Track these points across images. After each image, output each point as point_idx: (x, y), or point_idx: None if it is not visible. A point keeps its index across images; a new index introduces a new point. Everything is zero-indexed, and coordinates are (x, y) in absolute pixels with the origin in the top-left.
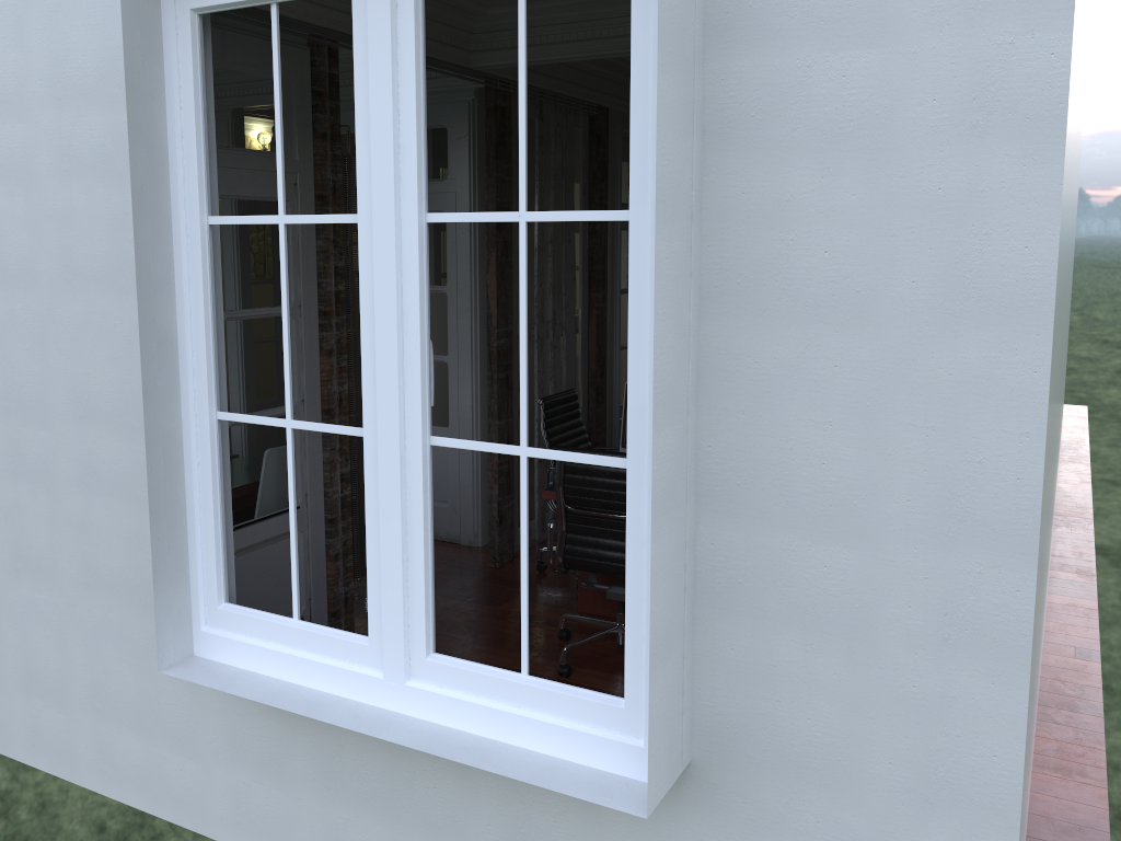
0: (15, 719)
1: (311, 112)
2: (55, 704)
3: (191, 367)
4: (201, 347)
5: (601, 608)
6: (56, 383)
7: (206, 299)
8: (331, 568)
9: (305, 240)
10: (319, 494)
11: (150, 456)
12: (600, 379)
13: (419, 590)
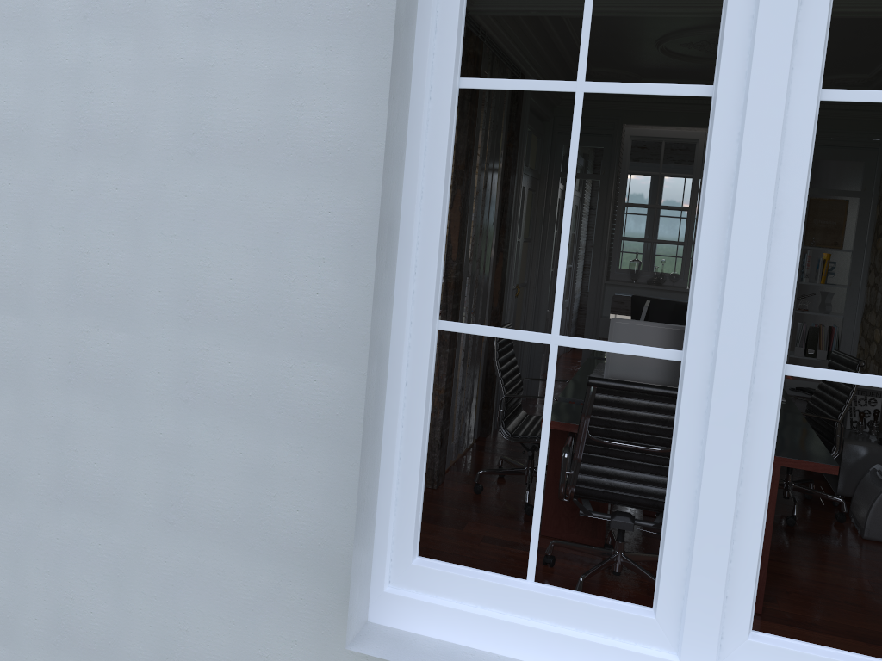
0: None
1: None
2: None
3: (413, 263)
4: (433, 239)
5: (566, 532)
6: (154, 276)
7: (446, 180)
8: None
9: None
10: None
11: (369, 371)
12: (499, 316)
13: (750, 554)
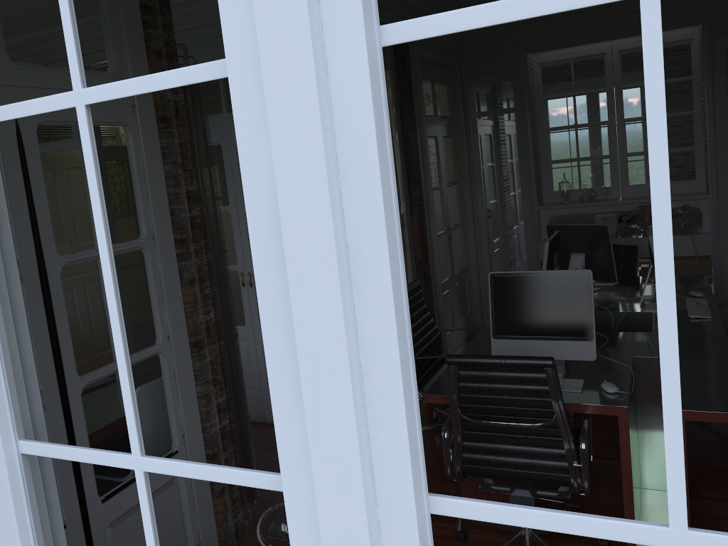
0: None
1: (142, 28)
2: None
3: None
4: None
5: (485, 494)
6: None
7: None
8: (218, 505)
9: (151, 166)
10: (196, 432)
11: None
12: (425, 265)
13: None
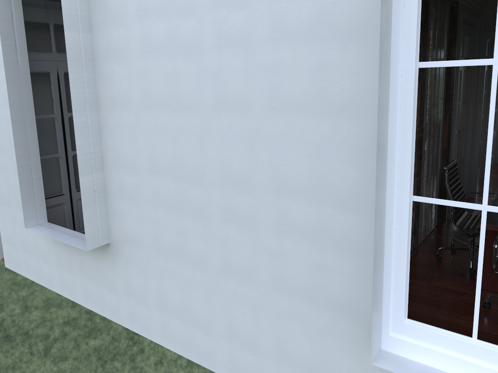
0: (219, 353)
1: None
2: (248, 350)
3: (396, 166)
4: (407, 153)
5: (497, 288)
6: (260, 169)
7: (413, 120)
8: None
9: None
10: None
11: (375, 226)
12: (447, 152)
13: None
